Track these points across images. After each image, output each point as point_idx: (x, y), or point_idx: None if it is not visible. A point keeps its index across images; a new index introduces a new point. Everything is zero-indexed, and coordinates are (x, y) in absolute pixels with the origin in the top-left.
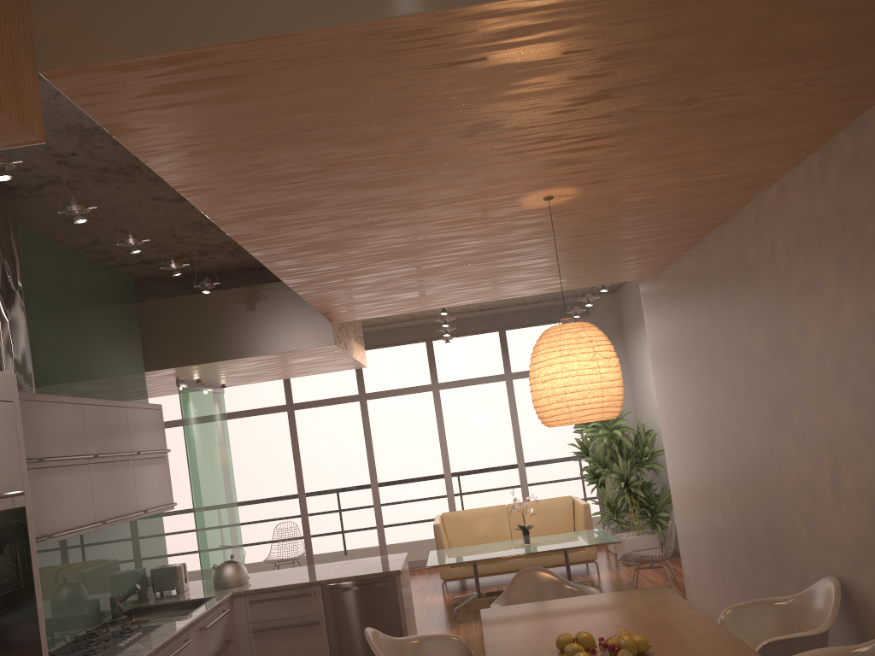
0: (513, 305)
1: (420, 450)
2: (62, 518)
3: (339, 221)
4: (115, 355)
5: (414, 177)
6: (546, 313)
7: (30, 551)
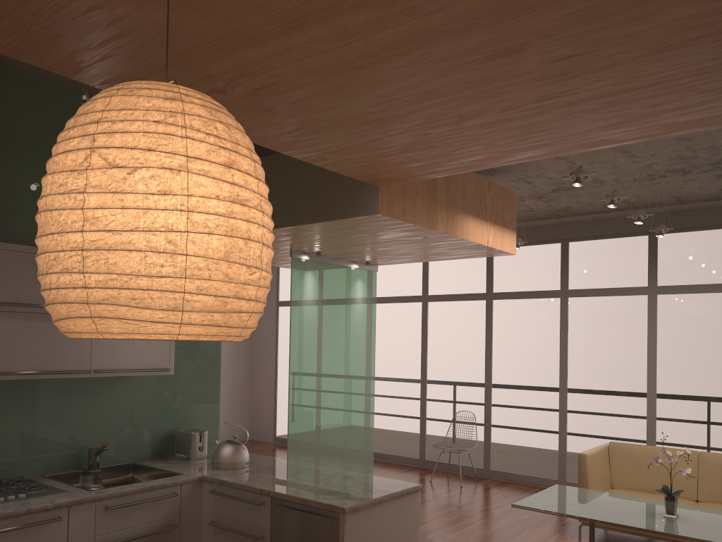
0: None
1: (622, 363)
2: None
3: None
4: None
5: None
6: None
7: None
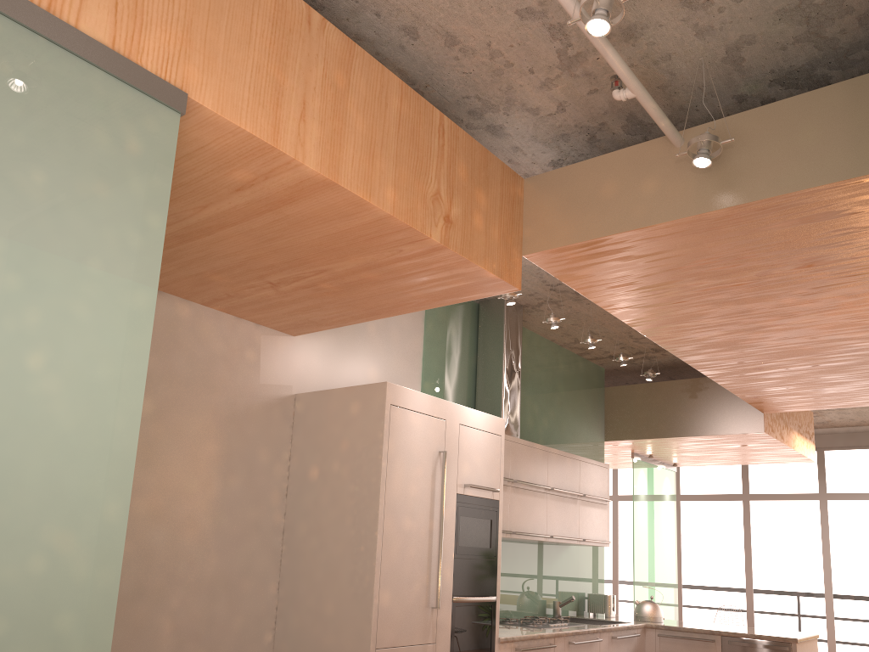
0: None
1: None
2: (524, 524)
3: (727, 327)
4: (582, 425)
5: (773, 295)
6: None
7: (498, 528)
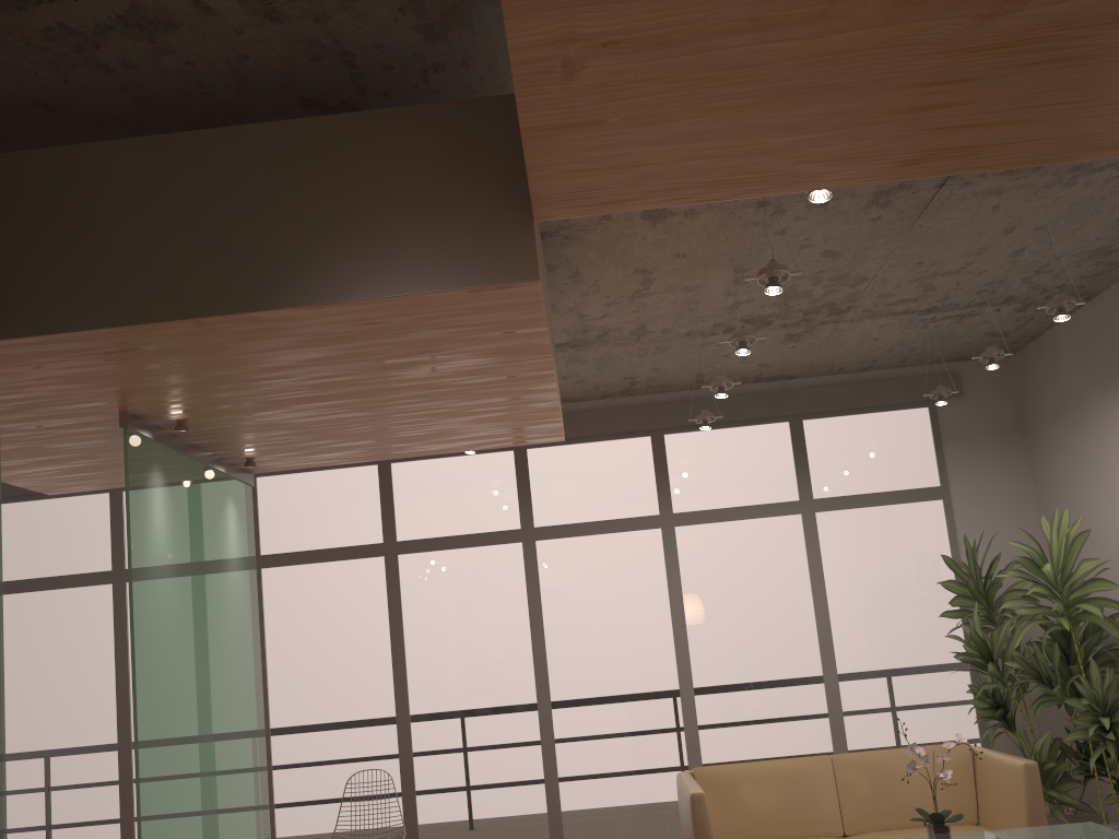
0: (819, 372)
1: (635, 640)
2: None
3: None
4: None
5: None
6: (881, 391)
7: None
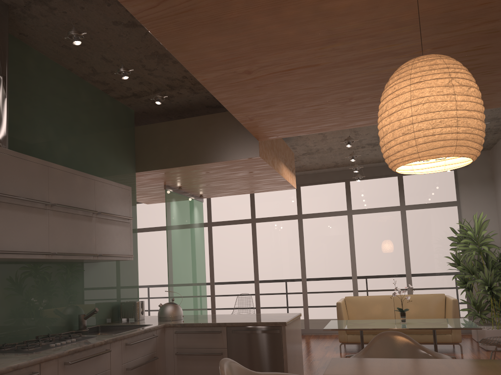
0: None
1: (336, 254)
2: (12, 242)
3: None
4: (110, 156)
5: None
6: None
7: None
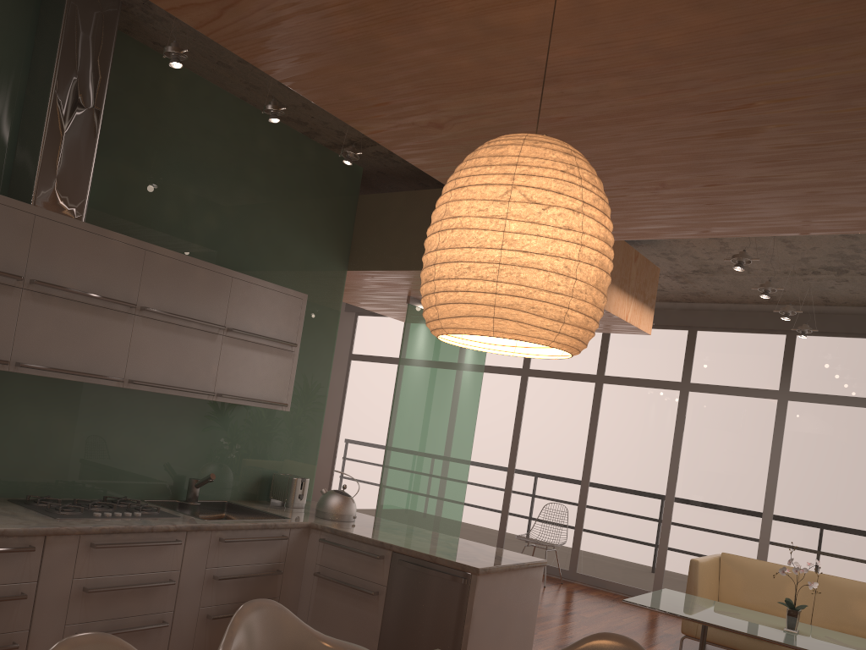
0: None
1: (740, 470)
2: (61, 356)
3: None
4: (300, 240)
5: None
6: None
7: None
